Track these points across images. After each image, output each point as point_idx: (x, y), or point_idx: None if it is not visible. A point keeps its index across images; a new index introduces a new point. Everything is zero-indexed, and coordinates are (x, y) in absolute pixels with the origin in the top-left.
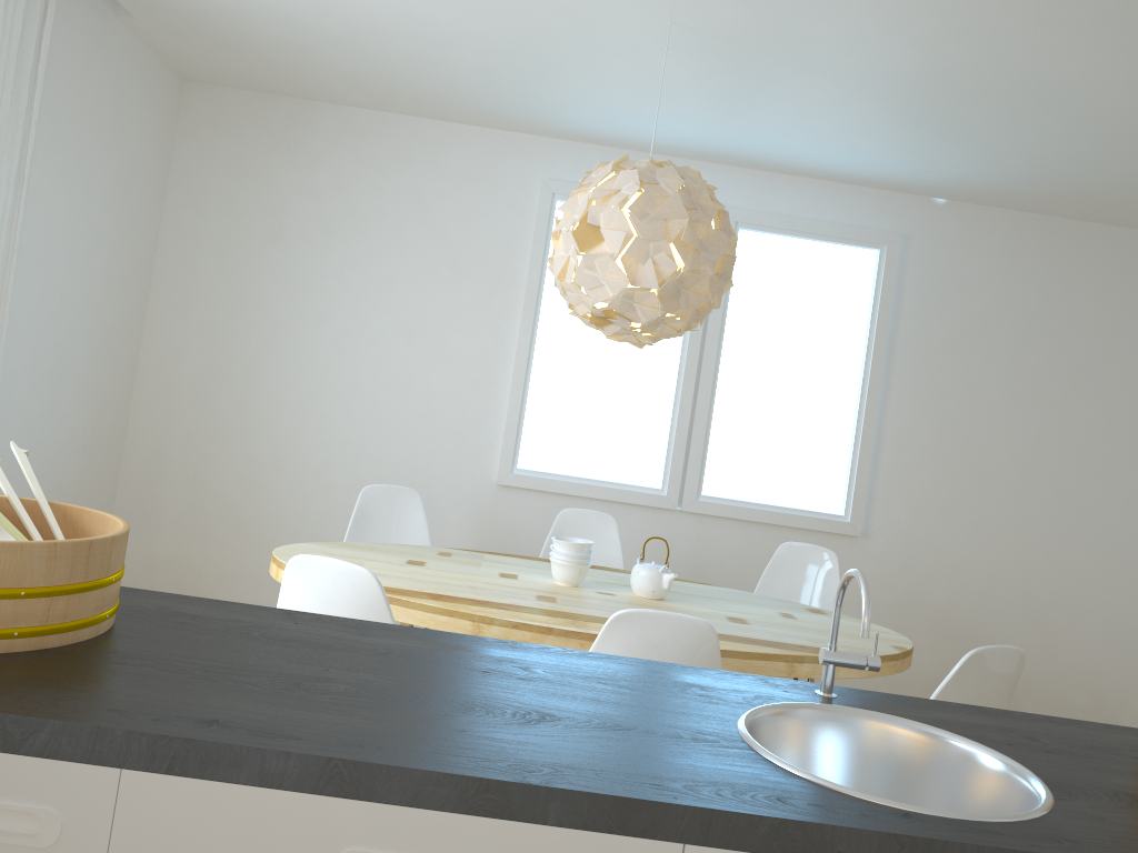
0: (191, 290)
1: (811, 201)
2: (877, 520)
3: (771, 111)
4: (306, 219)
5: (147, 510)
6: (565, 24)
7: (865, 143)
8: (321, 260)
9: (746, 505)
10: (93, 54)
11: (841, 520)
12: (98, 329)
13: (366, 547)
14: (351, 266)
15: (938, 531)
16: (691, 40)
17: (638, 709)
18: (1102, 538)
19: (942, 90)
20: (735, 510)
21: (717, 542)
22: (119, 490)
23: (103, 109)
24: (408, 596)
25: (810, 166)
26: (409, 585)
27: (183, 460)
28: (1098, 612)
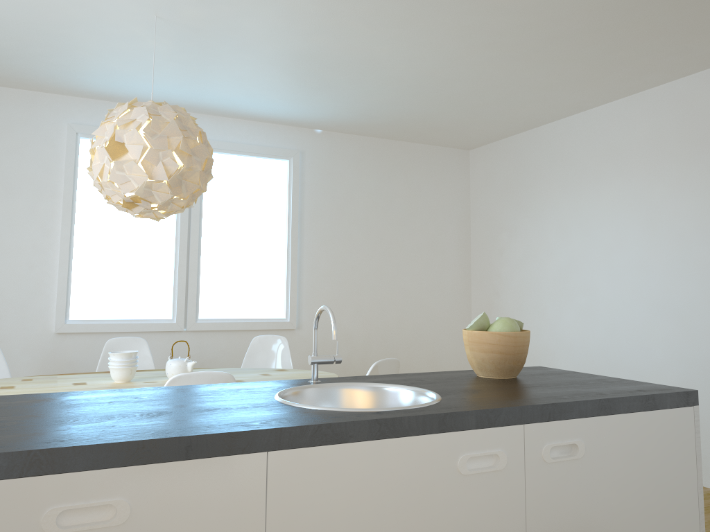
0: None
1: (247, 133)
2: (304, 318)
3: (220, 76)
4: None
5: None
6: (82, 15)
7: (276, 96)
8: None
9: (227, 321)
10: None
11: (284, 321)
12: None
13: None
14: None
15: (338, 319)
16: (170, 29)
17: (216, 401)
18: (420, 309)
19: (318, 63)
20: (221, 325)
21: (211, 347)
22: None
23: None
24: None
25: (244, 111)
26: None
27: None
28: (422, 349)
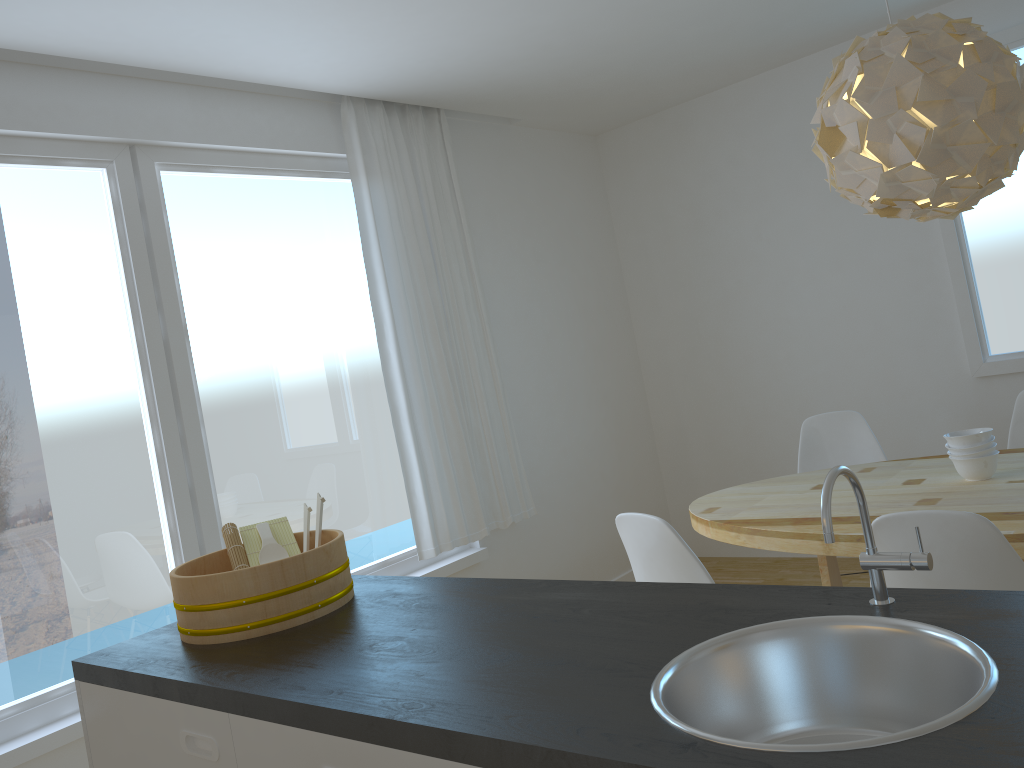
0: (654, 293)
1: None
2: None
3: None
4: (715, 200)
5: (684, 474)
6: None
7: None
8: (739, 229)
9: None
10: (503, 160)
11: None
12: (589, 349)
13: (788, 479)
14: (764, 223)
15: None
16: None
17: (613, 641)
18: None
19: None
20: None
21: None
22: (660, 463)
23: (528, 193)
24: (769, 526)
25: None
26: (784, 513)
27: (695, 428)
28: None
